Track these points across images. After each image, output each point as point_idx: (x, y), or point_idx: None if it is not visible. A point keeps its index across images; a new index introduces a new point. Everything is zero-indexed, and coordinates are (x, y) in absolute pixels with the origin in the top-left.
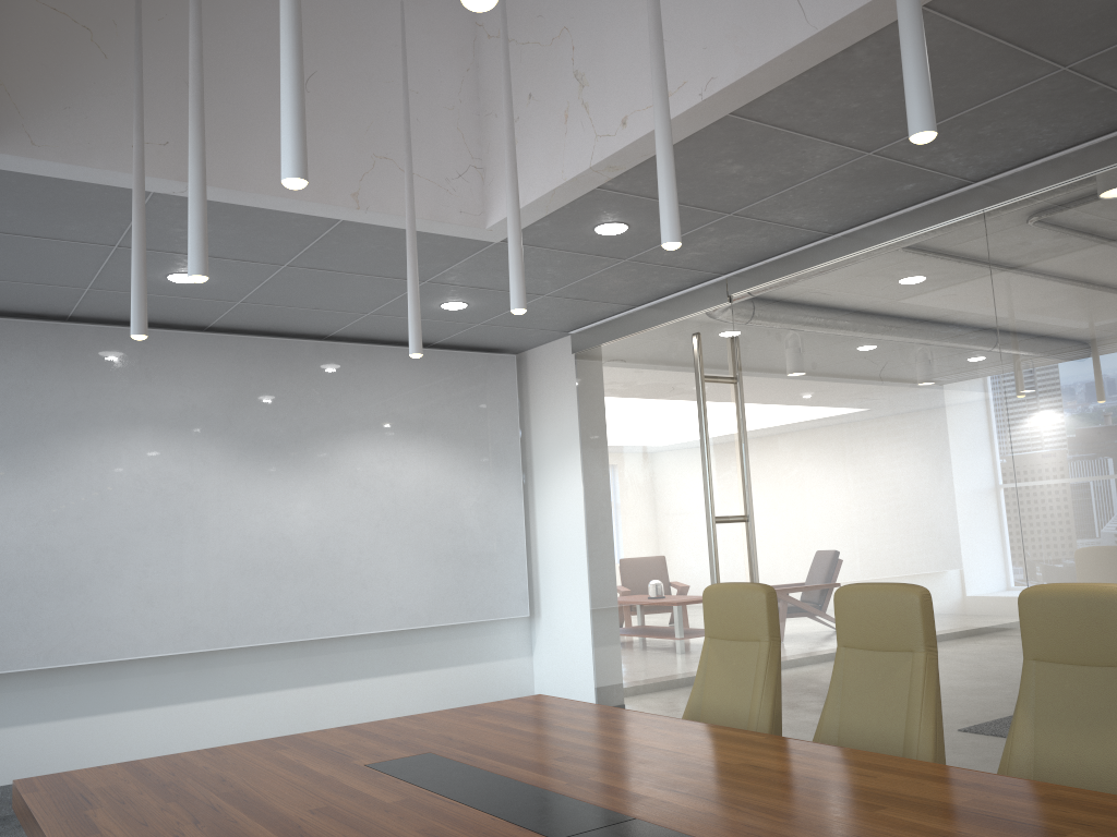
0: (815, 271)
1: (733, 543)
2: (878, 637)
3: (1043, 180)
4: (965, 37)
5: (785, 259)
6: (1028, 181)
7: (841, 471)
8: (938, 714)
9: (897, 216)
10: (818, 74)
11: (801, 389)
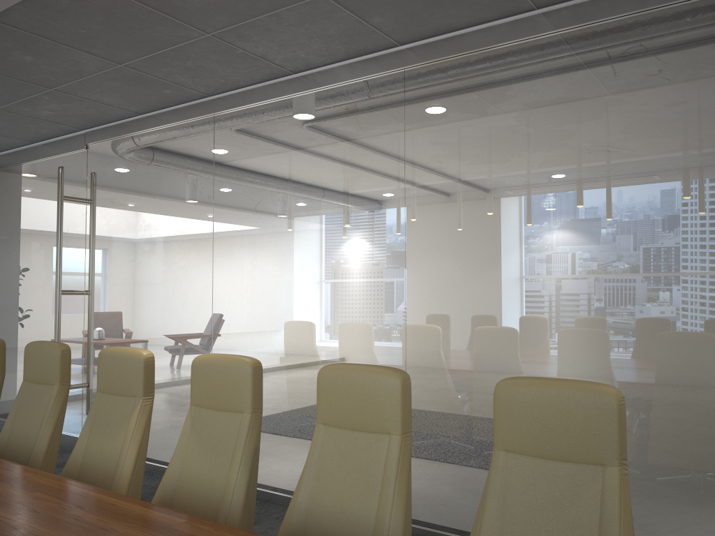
0: (132, 137)
1: (75, 308)
2: (39, 375)
3: (241, 102)
4: (125, 1)
5: (117, 126)
6: (234, 101)
7: (133, 267)
8: (59, 423)
9: (173, 109)
10: (37, 4)
11: (118, 212)
